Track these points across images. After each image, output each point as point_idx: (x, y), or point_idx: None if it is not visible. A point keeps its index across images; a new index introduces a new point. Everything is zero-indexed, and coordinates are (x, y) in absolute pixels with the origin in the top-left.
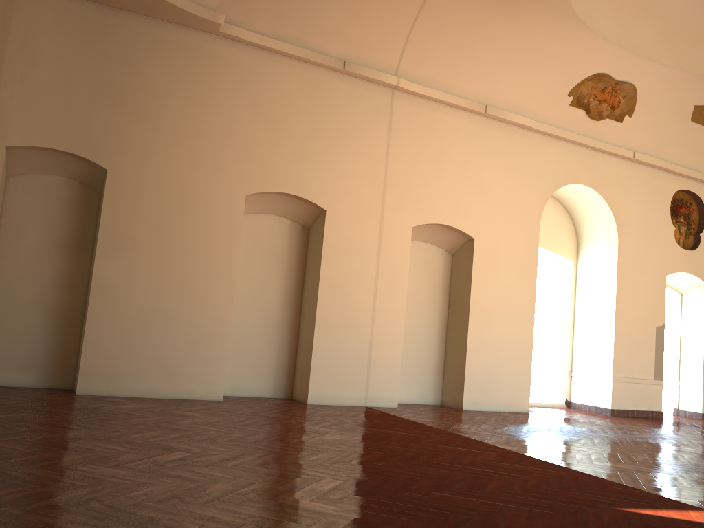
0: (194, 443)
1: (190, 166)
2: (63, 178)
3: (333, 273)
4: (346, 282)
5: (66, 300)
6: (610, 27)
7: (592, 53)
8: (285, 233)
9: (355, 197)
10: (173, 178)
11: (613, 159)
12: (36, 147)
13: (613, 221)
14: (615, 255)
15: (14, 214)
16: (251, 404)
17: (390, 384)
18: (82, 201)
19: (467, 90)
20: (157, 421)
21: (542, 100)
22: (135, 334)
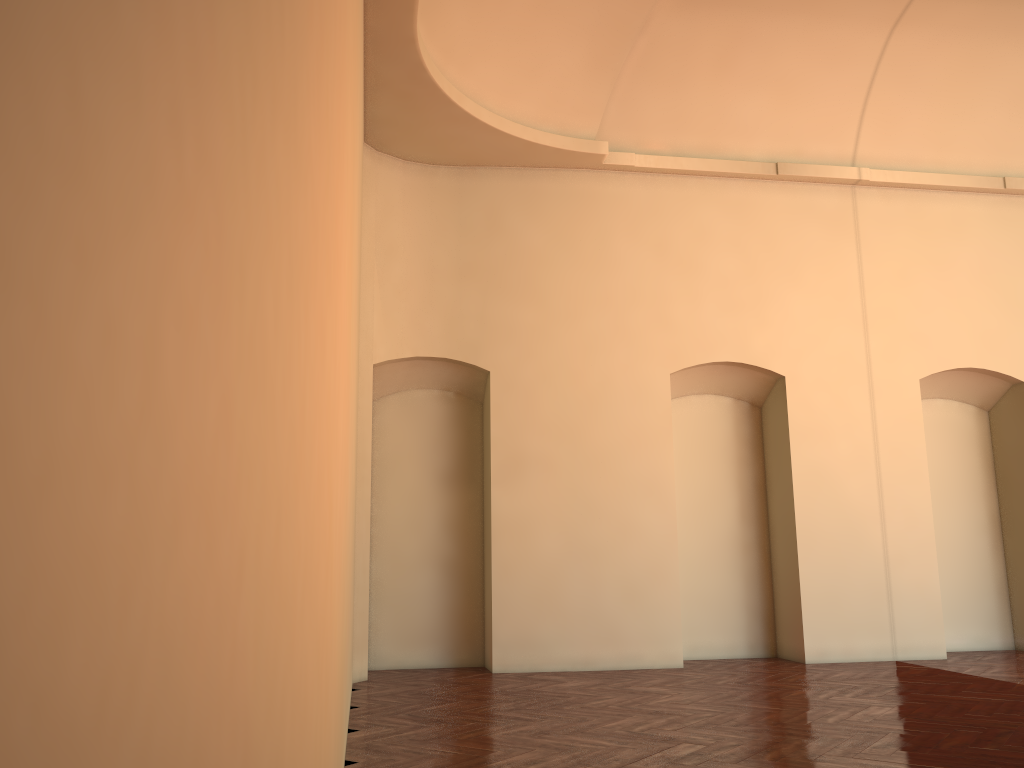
0: (696, 731)
1: (590, 348)
2: (435, 391)
3: (810, 465)
4: (832, 475)
5: (459, 547)
6: None
7: None
8: (728, 417)
9: (824, 350)
10: (572, 367)
11: None
12: (404, 358)
13: None
14: None
15: (385, 445)
16: (726, 670)
17: (928, 623)
18: (461, 416)
19: (967, 161)
20: (622, 702)
21: None
22: (554, 584)
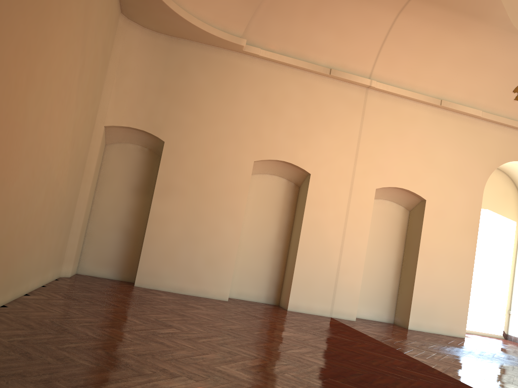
0: (187, 325)
1: (217, 141)
2: (139, 146)
3: (312, 218)
4: (322, 226)
5: (134, 224)
6: None
7: None
8: (282, 188)
9: (333, 165)
10: (206, 148)
11: None
12: (122, 126)
13: None
14: None
15: (108, 168)
16: (246, 305)
17: (350, 303)
18: (149, 161)
19: (426, 88)
20: (174, 308)
21: (489, 96)
22: (173, 250)
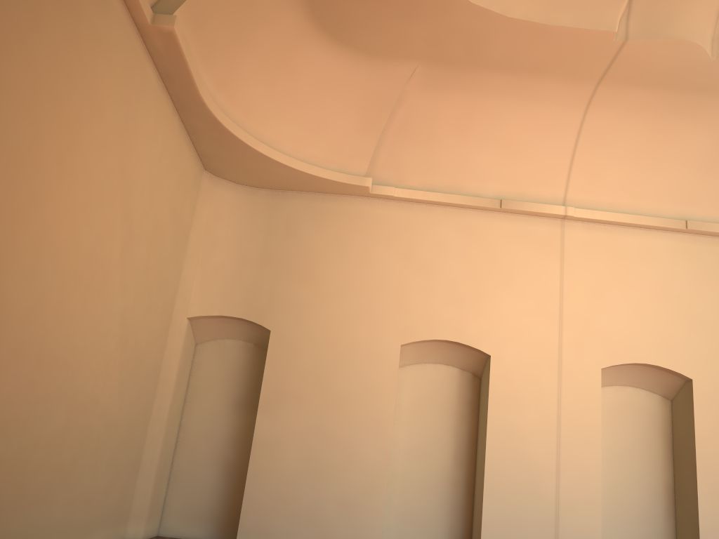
0: None
1: (344, 321)
2: (241, 341)
3: (502, 425)
4: (519, 435)
5: (238, 455)
6: None
7: None
8: (453, 382)
9: (525, 339)
10: (329, 333)
11: None
12: (213, 316)
13: None
14: None
15: (199, 376)
16: None
17: None
18: (255, 361)
19: (658, 207)
20: None
21: None
22: (290, 490)
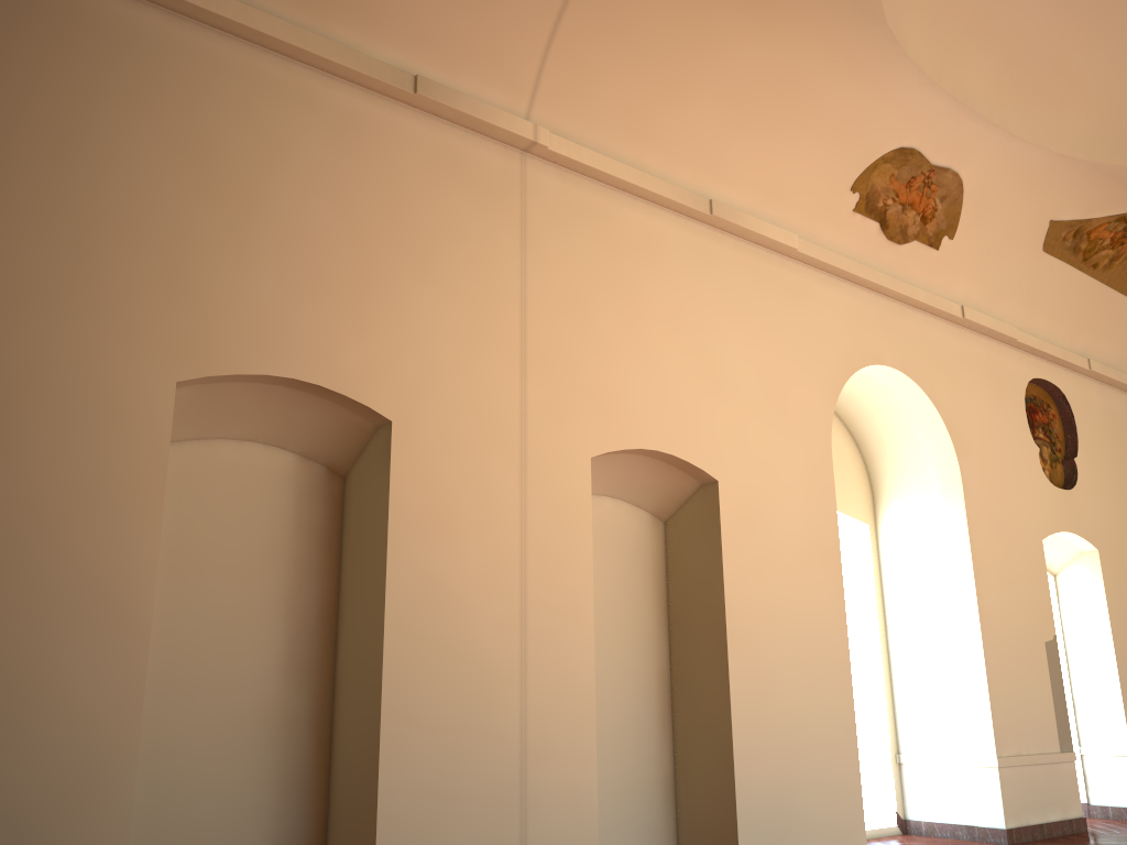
0: None
1: (6, 301)
2: None
3: (418, 579)
4: (452, 600)
5: None
6: (928, 53)
7: (895, 105)
8: (285, 487)
9: (460, 389)
10: None
11: (929, 320)
12: None
13: (946, 437)
14: (960, 504)
15: None
16: None
17: None
18: None
19: (670, 167)
20: None
21: (806, 198)
22: None
